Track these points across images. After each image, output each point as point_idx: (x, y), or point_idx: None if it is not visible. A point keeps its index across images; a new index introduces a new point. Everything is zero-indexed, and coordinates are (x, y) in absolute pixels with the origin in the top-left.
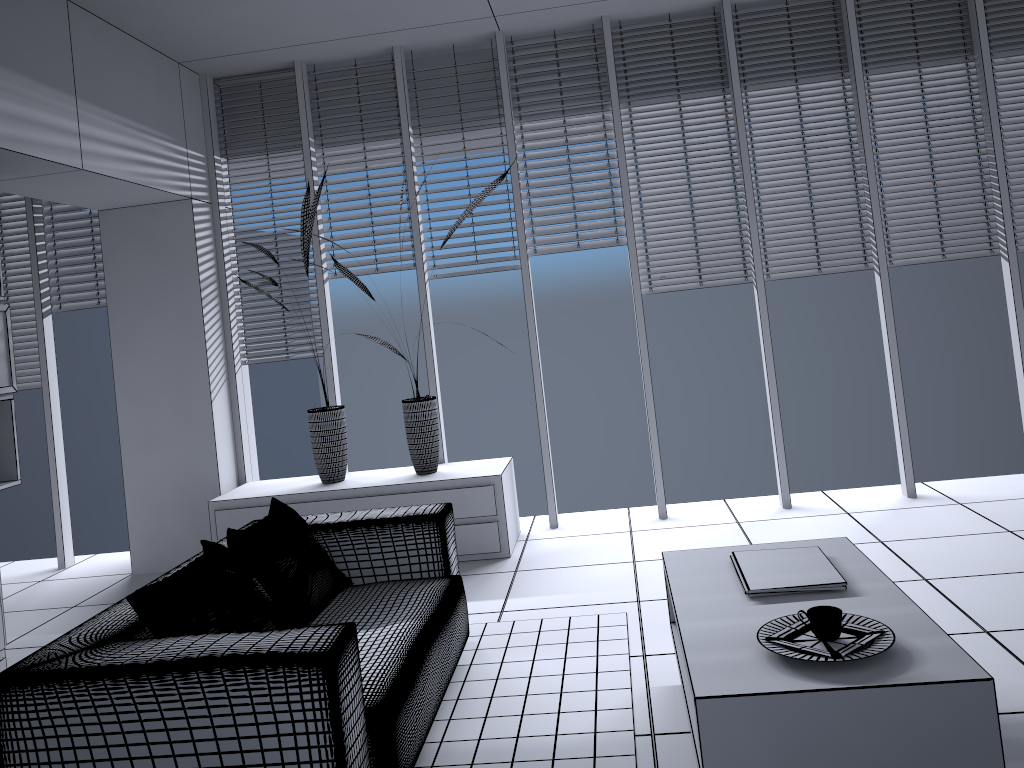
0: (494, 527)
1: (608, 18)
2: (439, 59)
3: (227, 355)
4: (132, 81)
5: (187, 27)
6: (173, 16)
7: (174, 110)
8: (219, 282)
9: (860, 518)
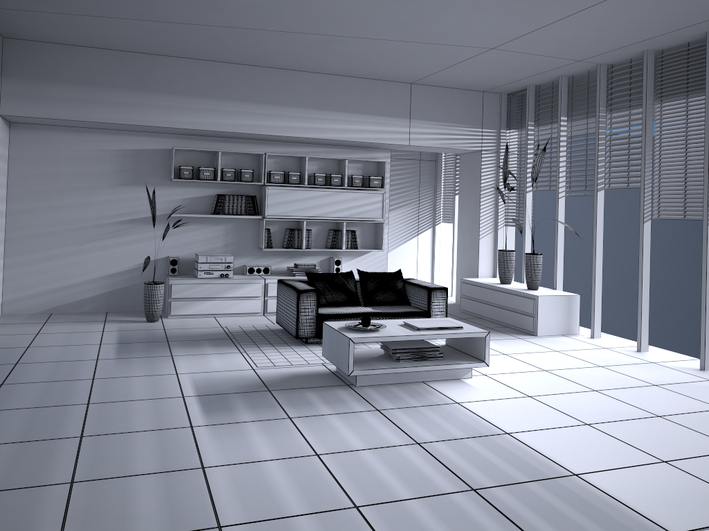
0: (532, 319)
1: (646, 51)
2: (593, 76)
3: (496, 220)
4: (446, 106)
5: (461, 83)
6: (449, 81)
7: (475, 113)
8: (496, 187)
9: (702, 382)
